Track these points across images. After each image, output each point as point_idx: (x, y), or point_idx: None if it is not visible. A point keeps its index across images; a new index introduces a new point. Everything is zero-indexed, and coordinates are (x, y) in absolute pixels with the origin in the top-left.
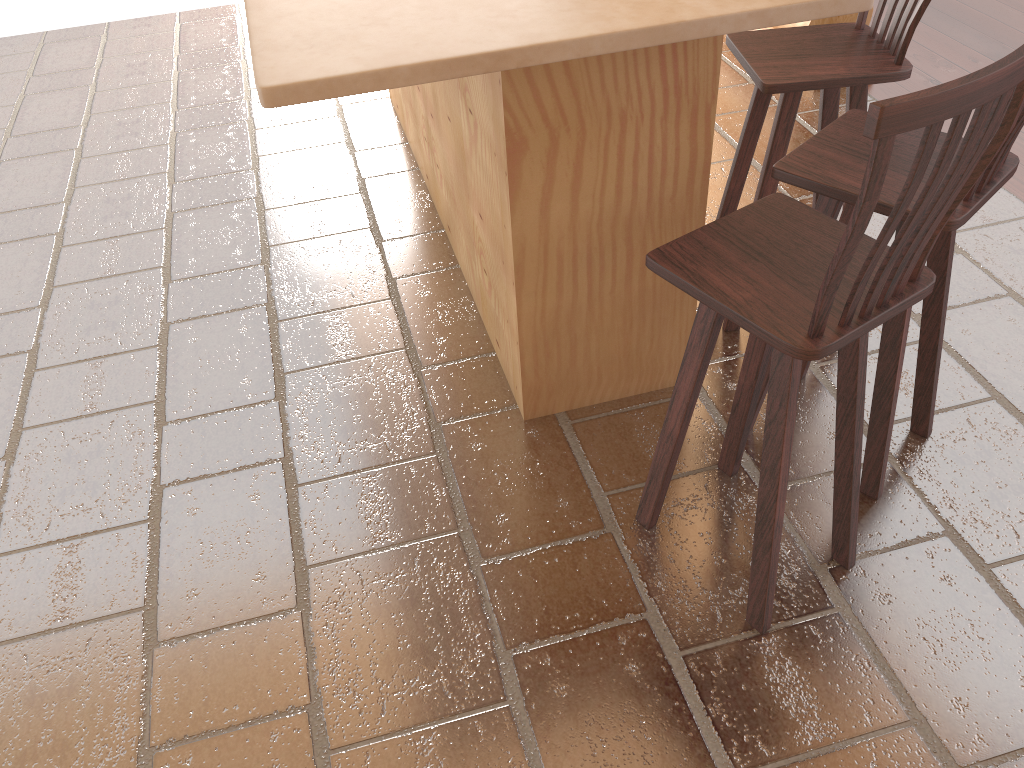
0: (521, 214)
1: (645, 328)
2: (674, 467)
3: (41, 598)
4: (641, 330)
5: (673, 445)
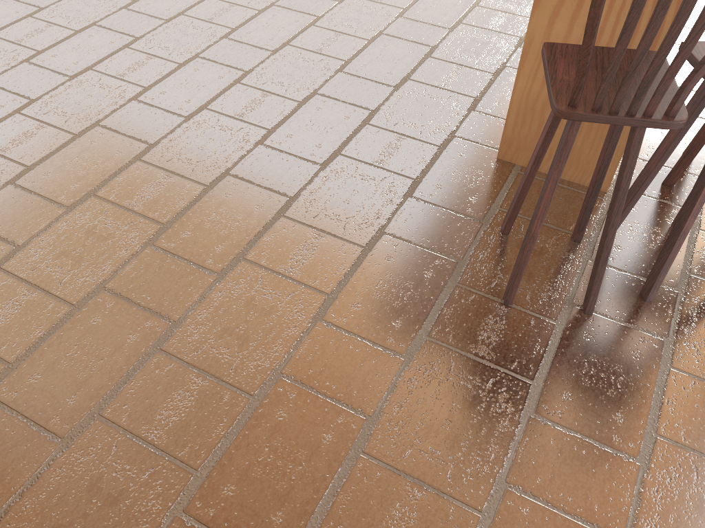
0: (536, 19)
1: (589, 137)
2: (524, 197)
3: (239, 105)
4: (586, 137)
5: (524, 179)
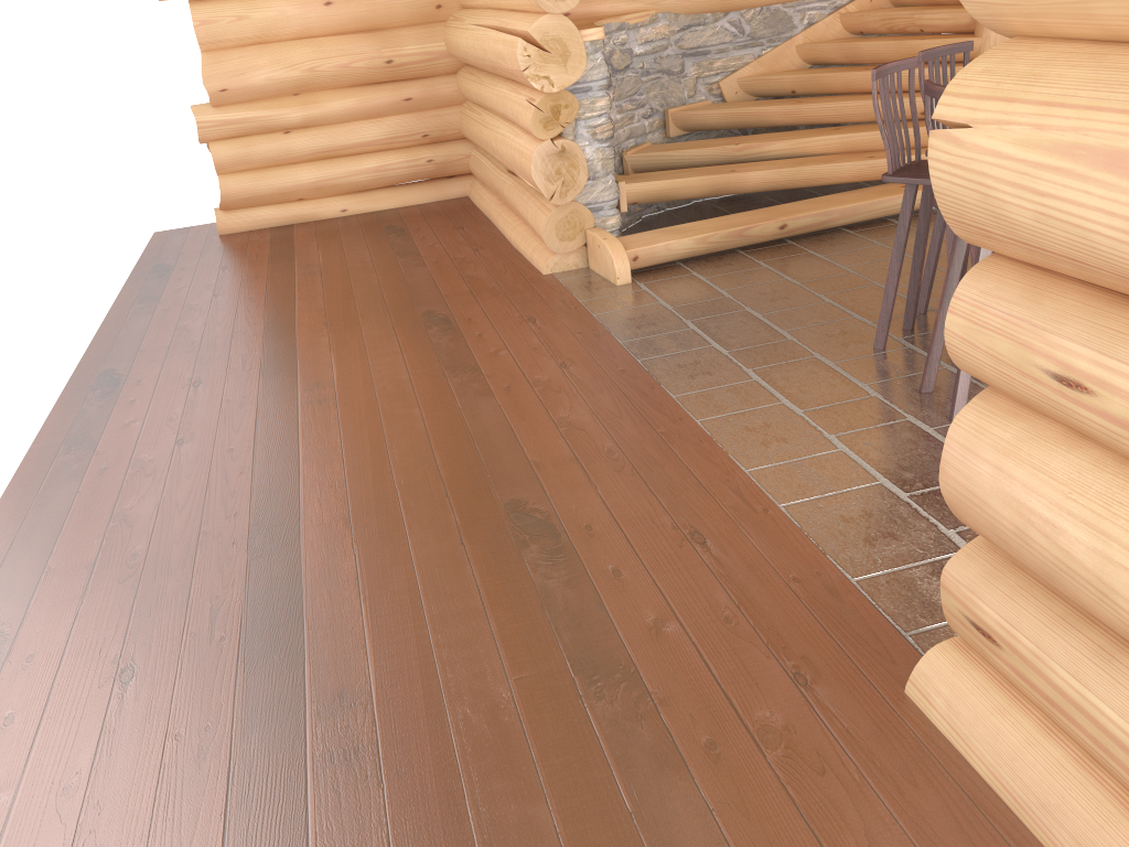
0: None
1: None
2: None
3: None
4: None
5: None
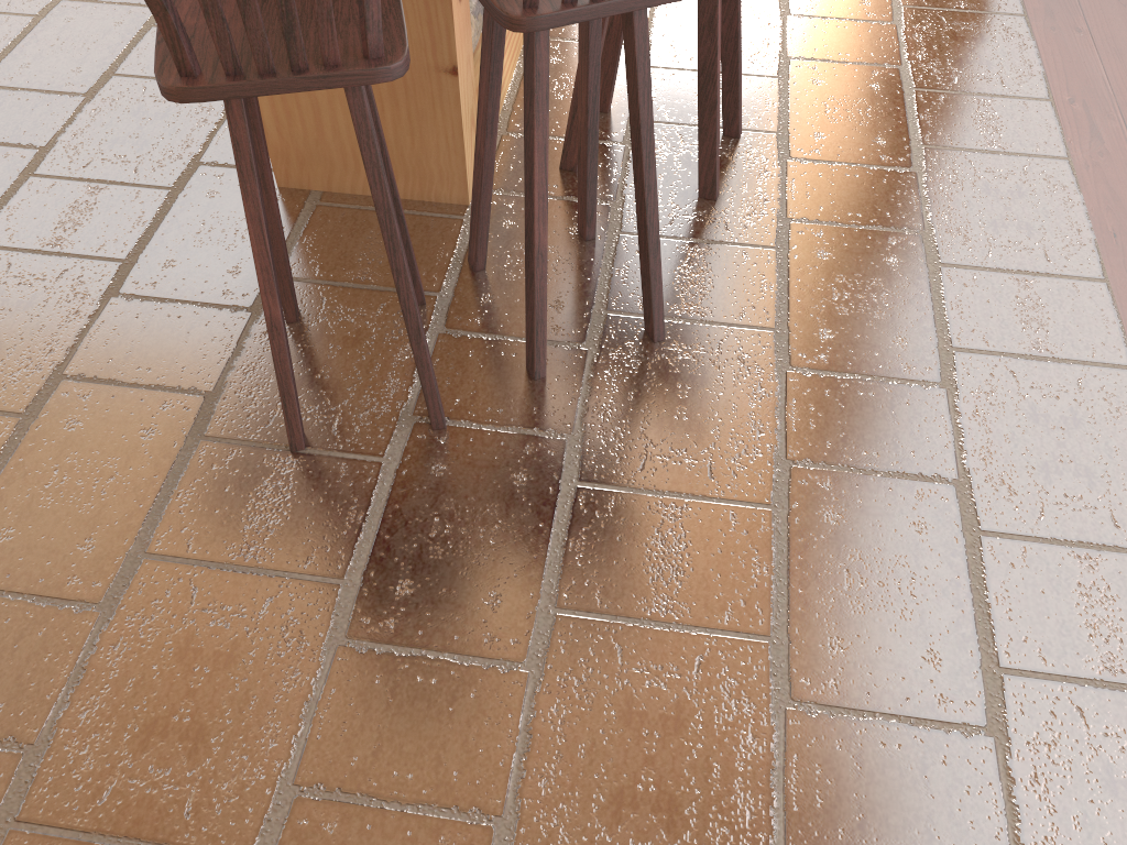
0: None
1: (401, 117)
2: (283, 253)
3: None
4: (396, 118)
5: None
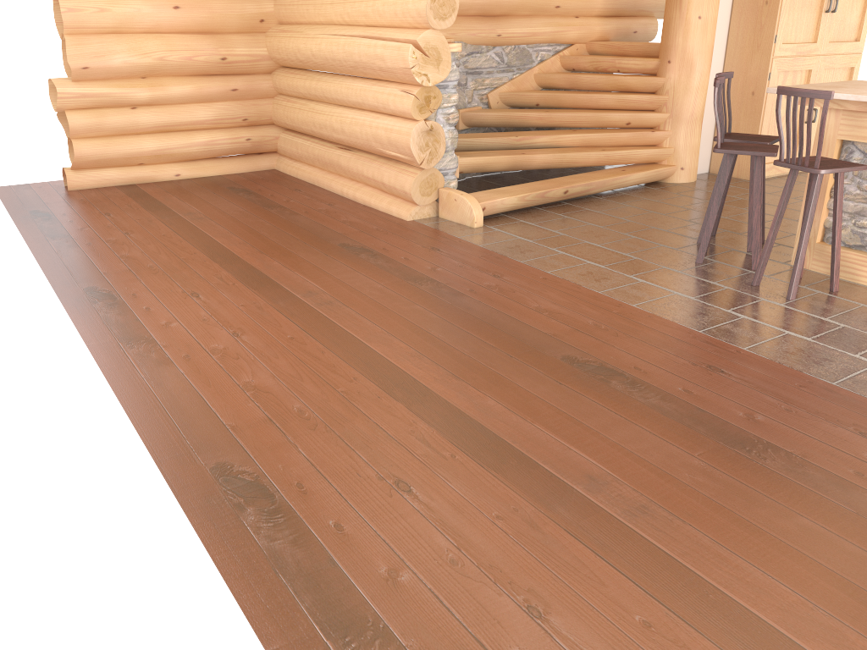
0: None
1: None
2: None
3: None
4: None
5: None
